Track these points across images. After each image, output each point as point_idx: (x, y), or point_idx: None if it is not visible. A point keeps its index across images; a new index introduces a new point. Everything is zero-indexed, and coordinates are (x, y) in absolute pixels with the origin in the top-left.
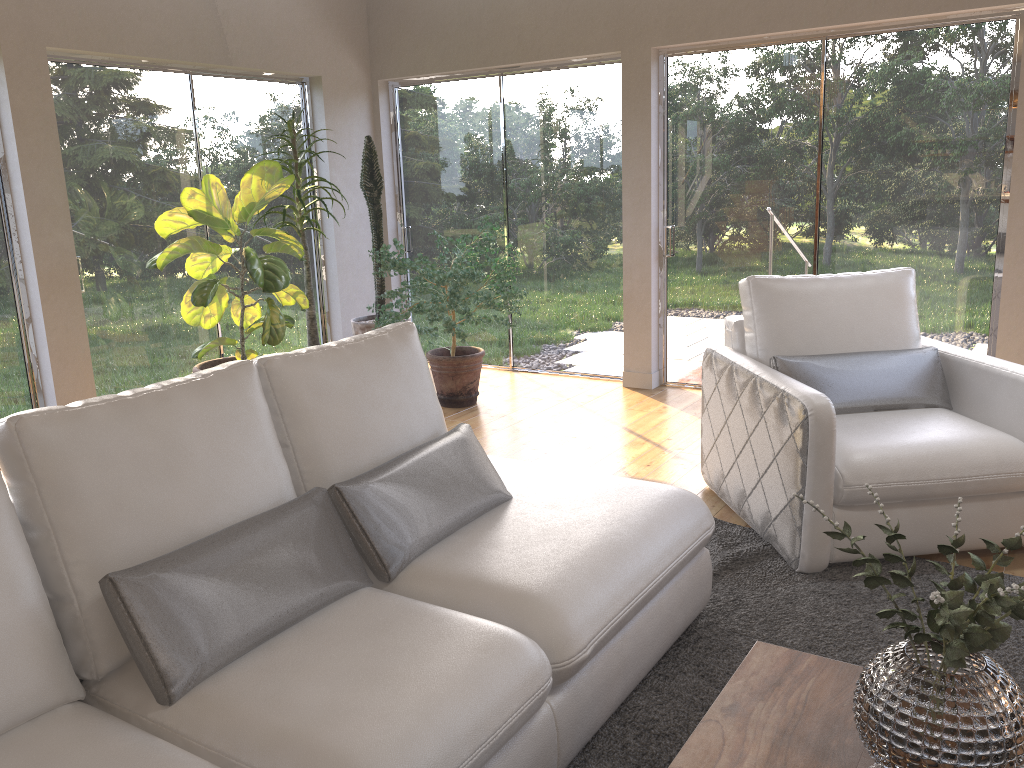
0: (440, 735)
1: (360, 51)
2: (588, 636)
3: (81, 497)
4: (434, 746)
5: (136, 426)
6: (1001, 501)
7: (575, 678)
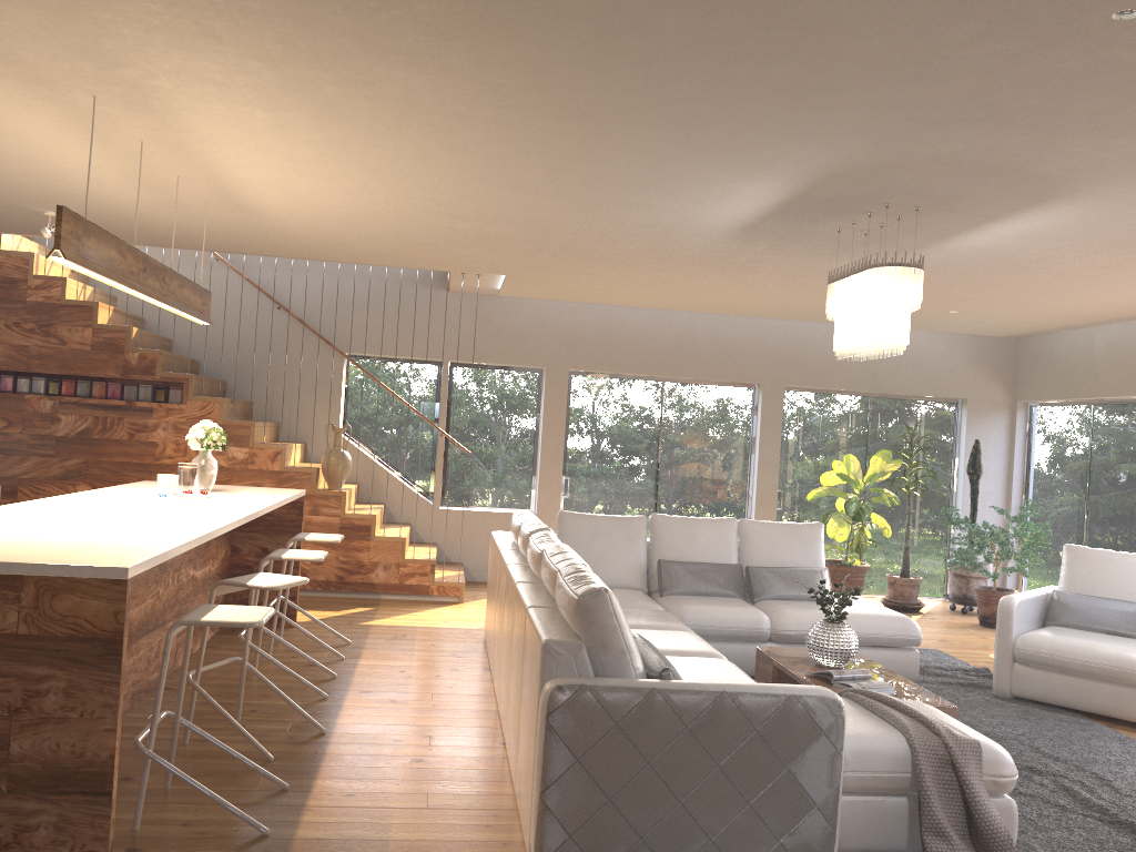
0: (711, 615)
1: (1006, 381)
2: (793, 628)
3: (662, 539)
4: (707, 616)
5: (685, 525)
6: (1125, 688)
7: (789, 645)
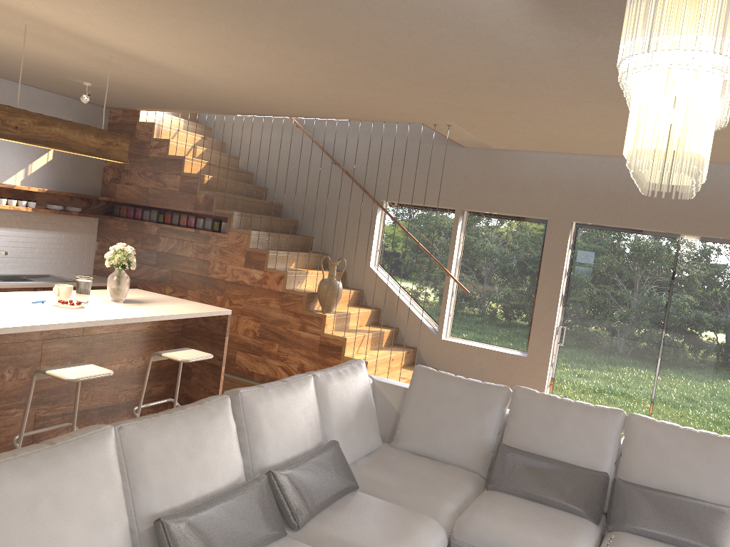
0: (499, 540)
1: None
2: None
3: (516, 418)
4: (494, 539)
5: (548, 407)
6: None
7: None
